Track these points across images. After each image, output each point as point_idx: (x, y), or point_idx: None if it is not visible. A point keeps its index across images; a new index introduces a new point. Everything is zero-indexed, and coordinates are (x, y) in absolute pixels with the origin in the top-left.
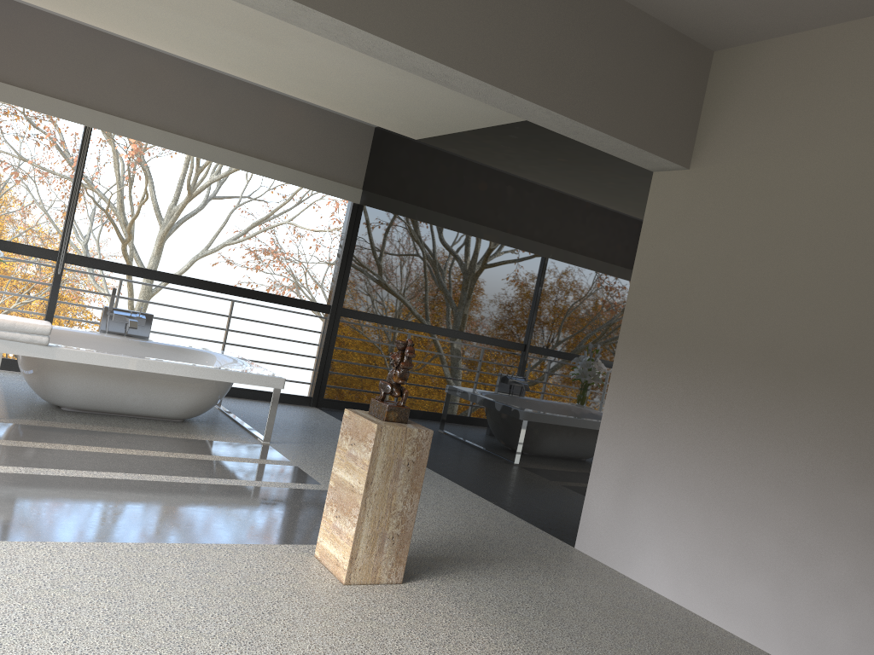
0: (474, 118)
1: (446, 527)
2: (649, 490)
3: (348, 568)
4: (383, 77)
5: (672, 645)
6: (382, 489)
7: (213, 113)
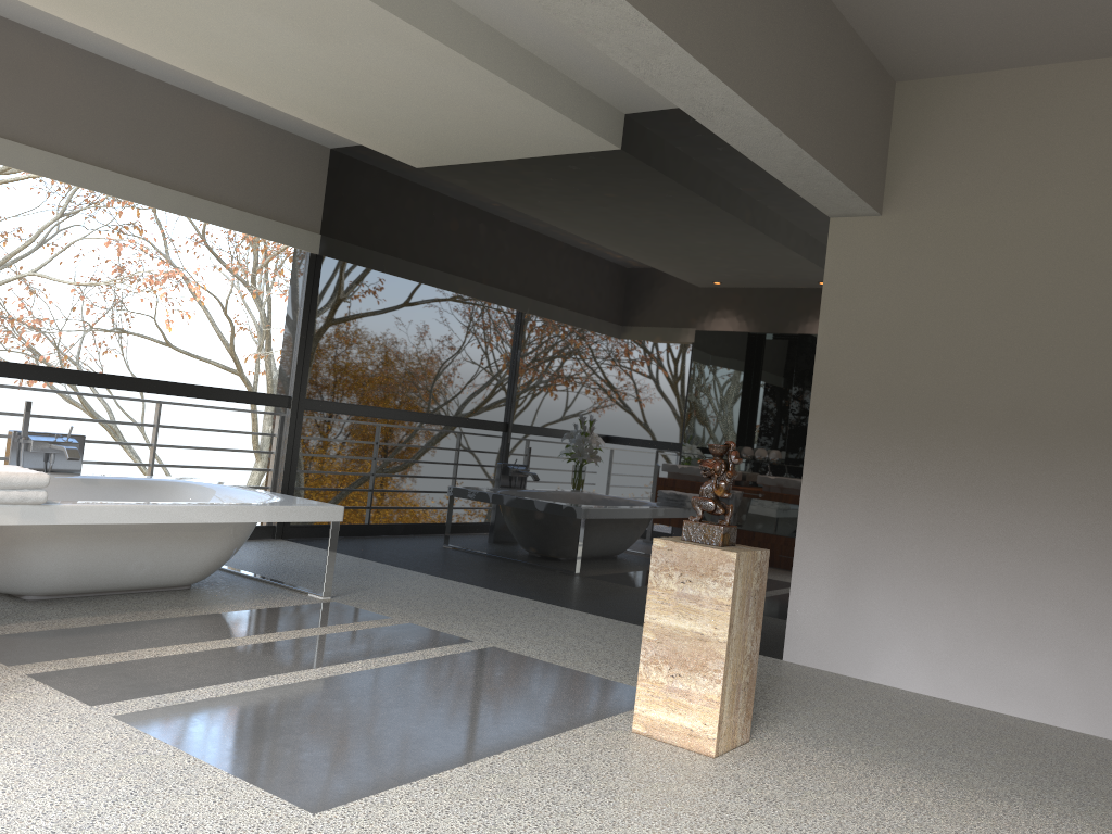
0: (543, 144)
1: None
2: (881, 580)
3: (717, 736)
4: (463, 91)
5: (1009, 742)
6: (739, 631)
7: (123, 127)
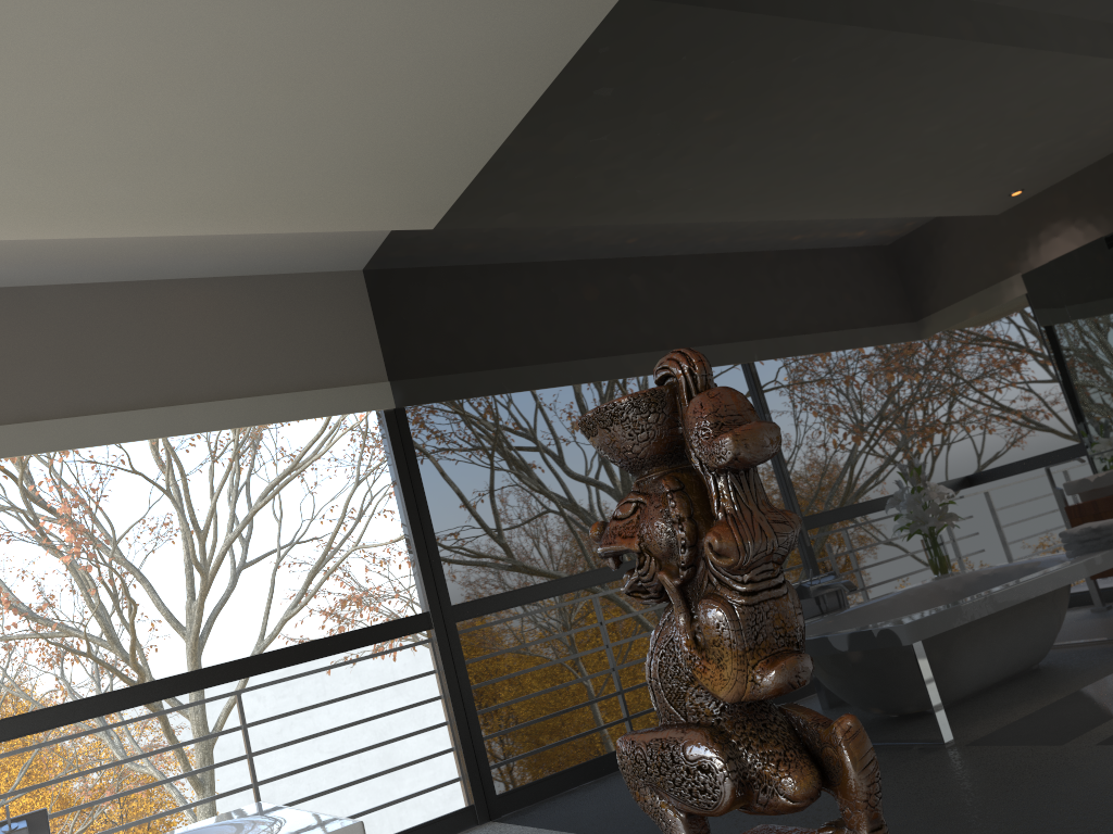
0: (511, 70)
1: None
2: None
3: None
4: (268, 30)
5: None
6: None
7: (45, 359)
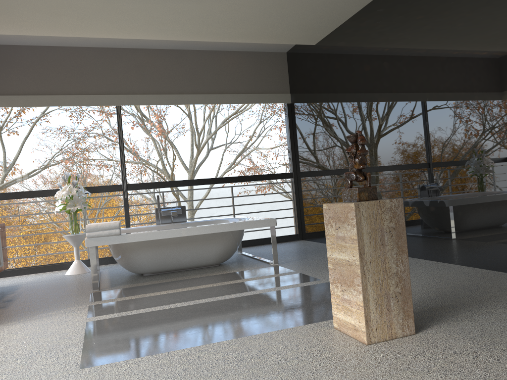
0: (350, 4)
1: (428, 286)
2: None
3: (366, 330)
4: None
5: None
6: (375, 257)
7: (186, 74)
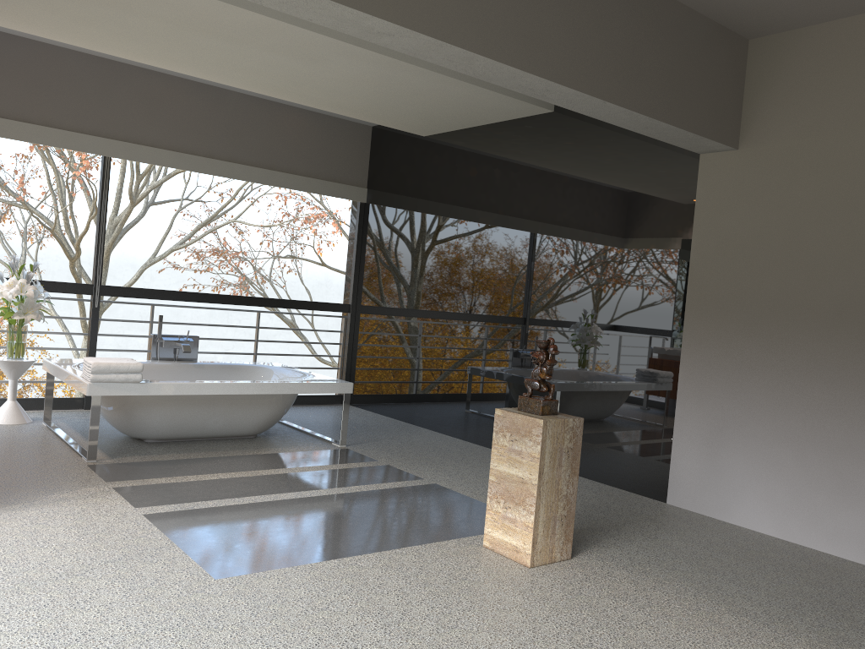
0: (497, 113)
1: None
2: (738, 443)
3: (531, 552)
4: (420, 84)
5: (809, 575)
6: (551, 477)
7: (223, 129)
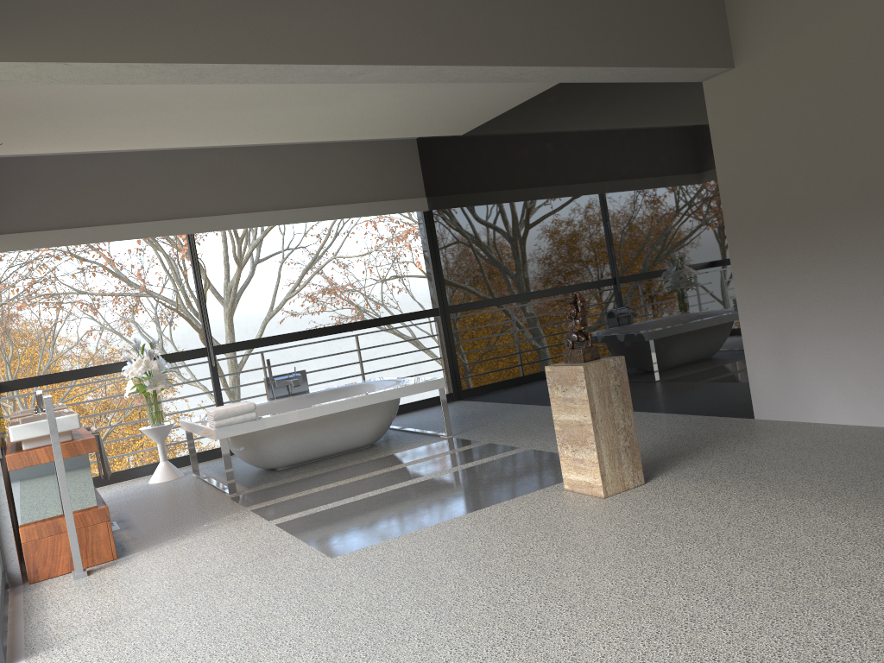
0: (516, 96)
1: (643, 440)
2: (803, 345)
3: (602, 484)
4: (433, 93)
5: (880, 451)
6: (604, 415)
7: (282, 181)
